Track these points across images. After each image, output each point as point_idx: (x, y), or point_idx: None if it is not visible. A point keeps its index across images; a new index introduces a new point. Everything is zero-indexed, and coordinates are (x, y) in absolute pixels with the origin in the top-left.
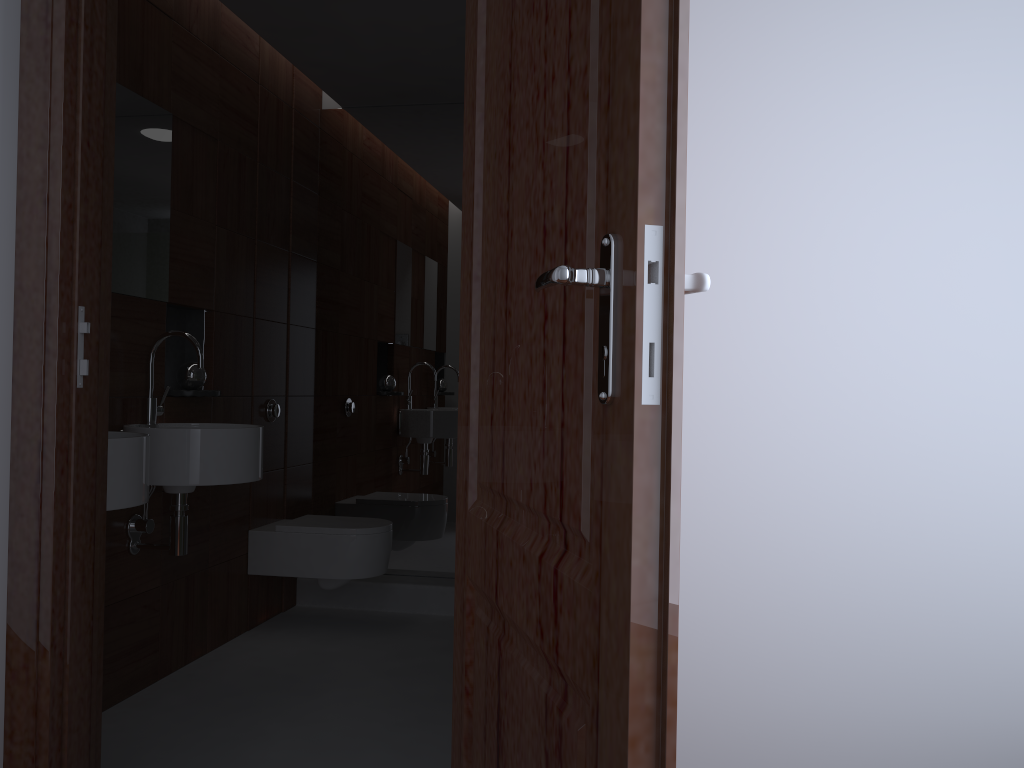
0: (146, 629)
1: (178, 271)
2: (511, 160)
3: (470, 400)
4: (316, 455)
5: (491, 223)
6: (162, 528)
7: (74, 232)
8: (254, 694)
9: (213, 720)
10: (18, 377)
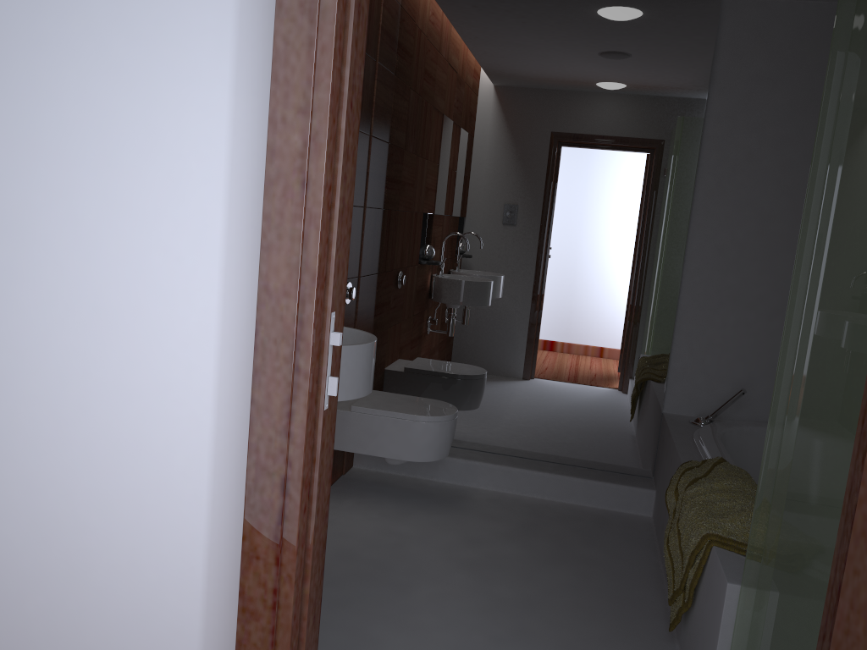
0: None
1: None
2: None
3: None
4: (376, 329)
5: None
6: None
7: (331, 221)
8: (349, 585)
9: (320, 619)
10: (259, 398)
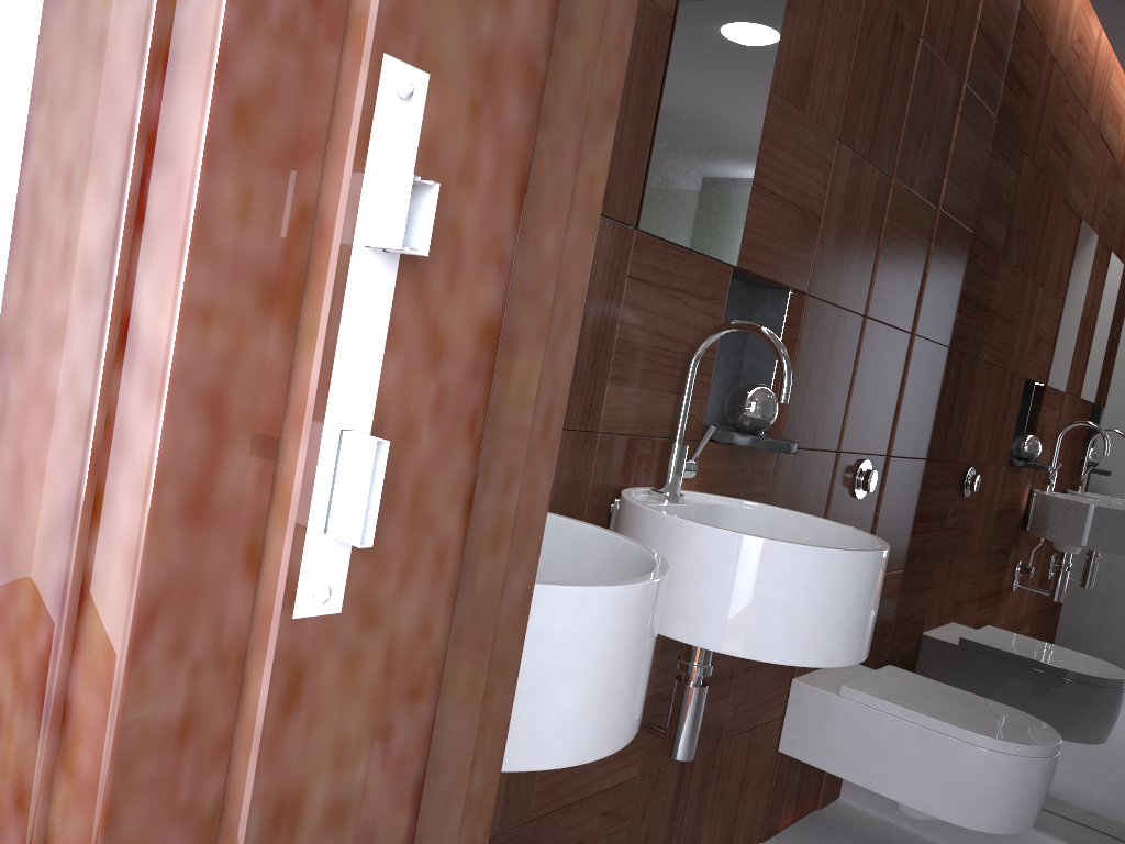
0: None
1: (762, 212)
2: None
3: None
4: (912, 558)
5: None
6: (657, 676)
7: None
8: None
9: None
10: None
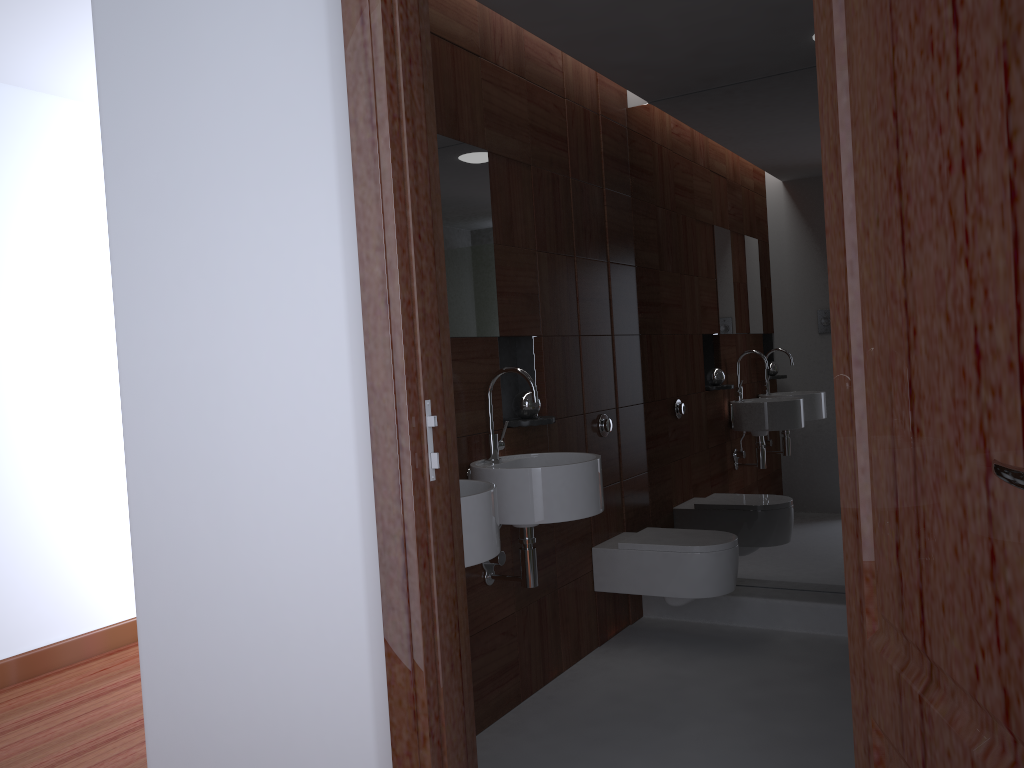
0: (506, 655)
1: (505, 304)
2: (906, 237)
3: (860, 509)
4: (650, 463)
5: (877, 305)
6: (512, 556)
7: (414, 327)
8: (613, 724)
9: (577, 753)
10: (378, 475)
